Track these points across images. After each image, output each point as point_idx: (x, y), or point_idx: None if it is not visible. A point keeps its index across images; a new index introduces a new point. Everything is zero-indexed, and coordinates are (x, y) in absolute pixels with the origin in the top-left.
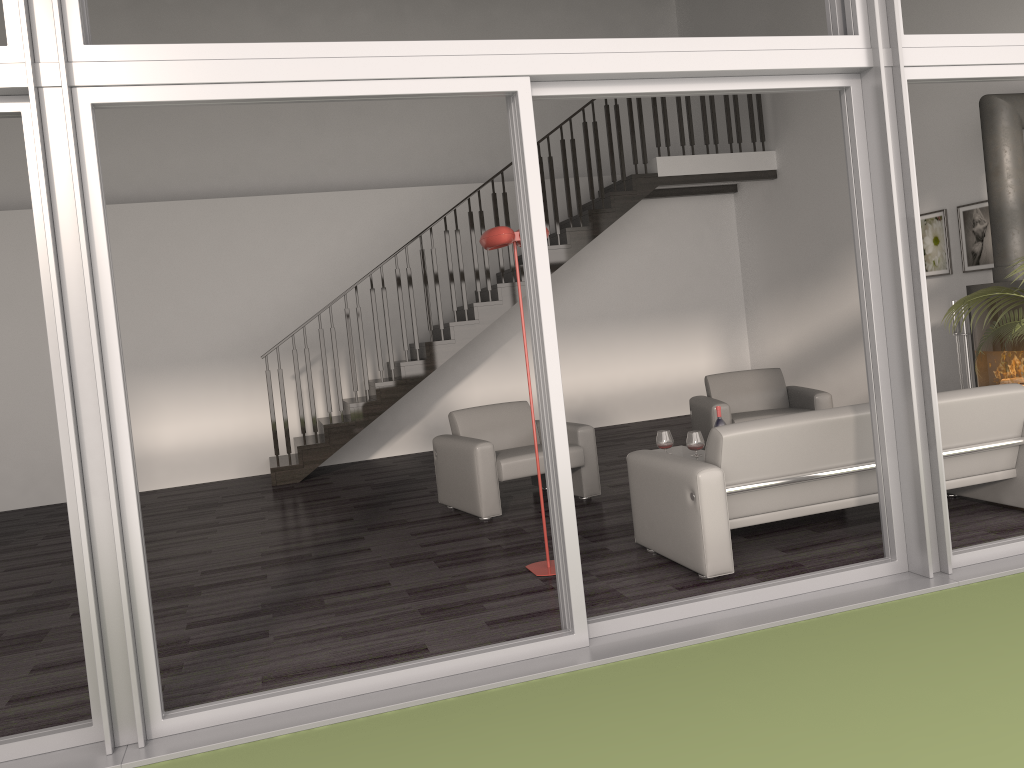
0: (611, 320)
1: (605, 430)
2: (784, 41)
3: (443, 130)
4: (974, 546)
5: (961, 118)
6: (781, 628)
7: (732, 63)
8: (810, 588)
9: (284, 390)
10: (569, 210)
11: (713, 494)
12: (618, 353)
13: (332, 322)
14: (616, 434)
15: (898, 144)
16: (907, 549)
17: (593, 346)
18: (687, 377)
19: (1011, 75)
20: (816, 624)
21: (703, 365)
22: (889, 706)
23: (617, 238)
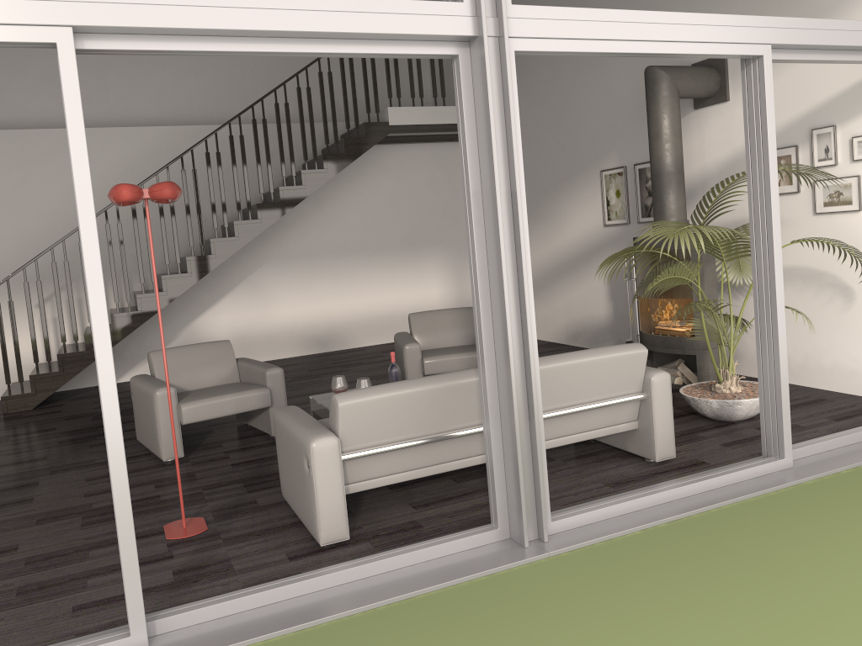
0: (352, 254)
1: (342, 354)
2: (381, 4)
3: (198, 73)
4: (576, 509)
5: (638, 85)
6: (357, 617)
7: (321, 24)
8: (407, 562)
9: (15, 321)
10: (304, 153)
11: (327, 463)
12: (358, 283)
13: (66, 256)
14: (349, 359)
15: (504, 116)
16: (509, 517)
17: (335, 277)
18: (421, 305)
19: (621, 51)
20: (393, 611)
21: (435, 294)
22: None
23: (358, 179)
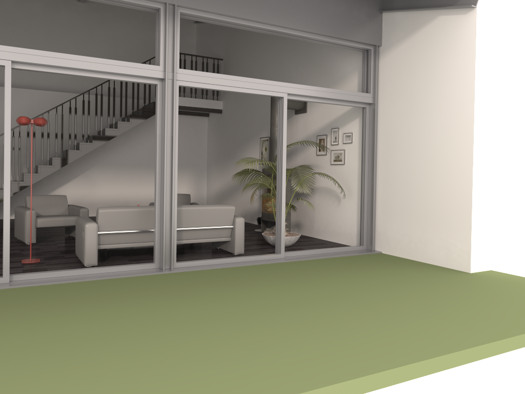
0: (141, 166)
1: None
2: (127, 63)
3: None
4: (188, 261)
5: None
6: (90, 281)
7: (103, 68)
8: (116, 270)
9: None
10: (120, 113)
11: (91, 233)
12: (143, 182)
13: None
14: None
15: (172, 108)
16: (160, 259)
17: (131, 177)
18: None
19: (223, 89)
20: (104, 280)
21: (184, 192)
22: (90, 300)
23: (149, 129)
